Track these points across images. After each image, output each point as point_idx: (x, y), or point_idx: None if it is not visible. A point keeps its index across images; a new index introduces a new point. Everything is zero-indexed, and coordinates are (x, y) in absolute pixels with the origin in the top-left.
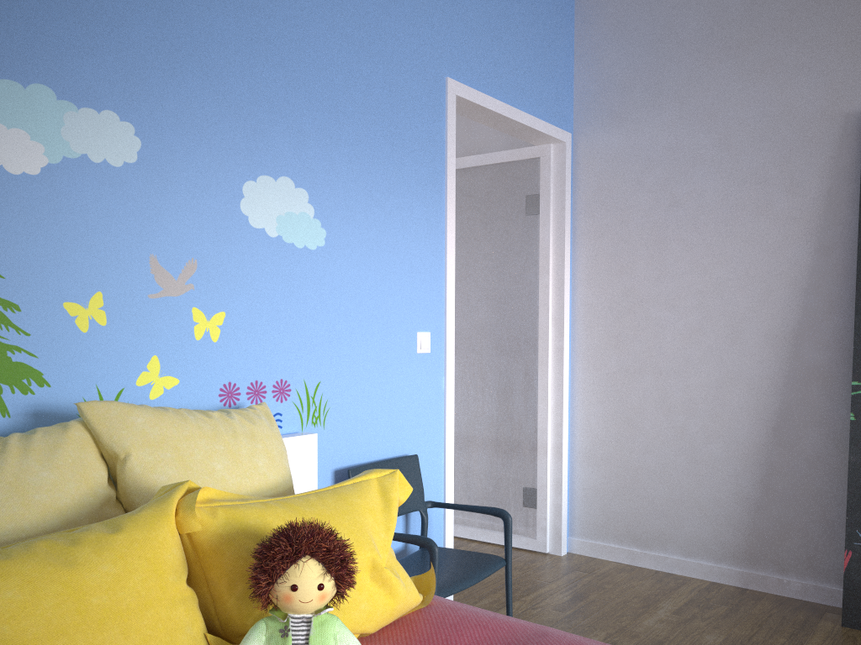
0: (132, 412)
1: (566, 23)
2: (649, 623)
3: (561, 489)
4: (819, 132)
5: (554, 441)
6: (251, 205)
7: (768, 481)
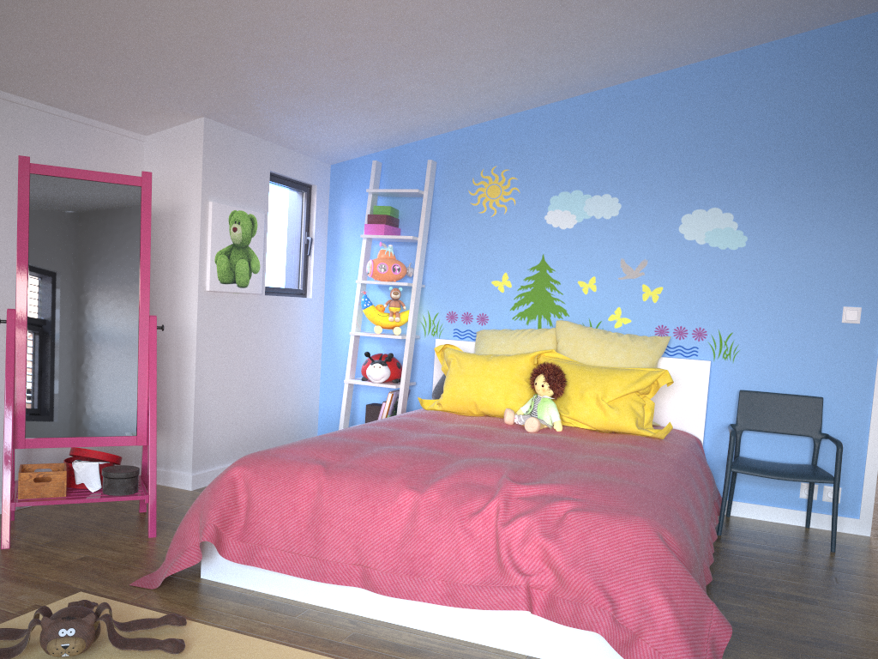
0: (569, 326)
1: None
2: None
3: None
4: None
5: None
6: (686, 227)
7: None
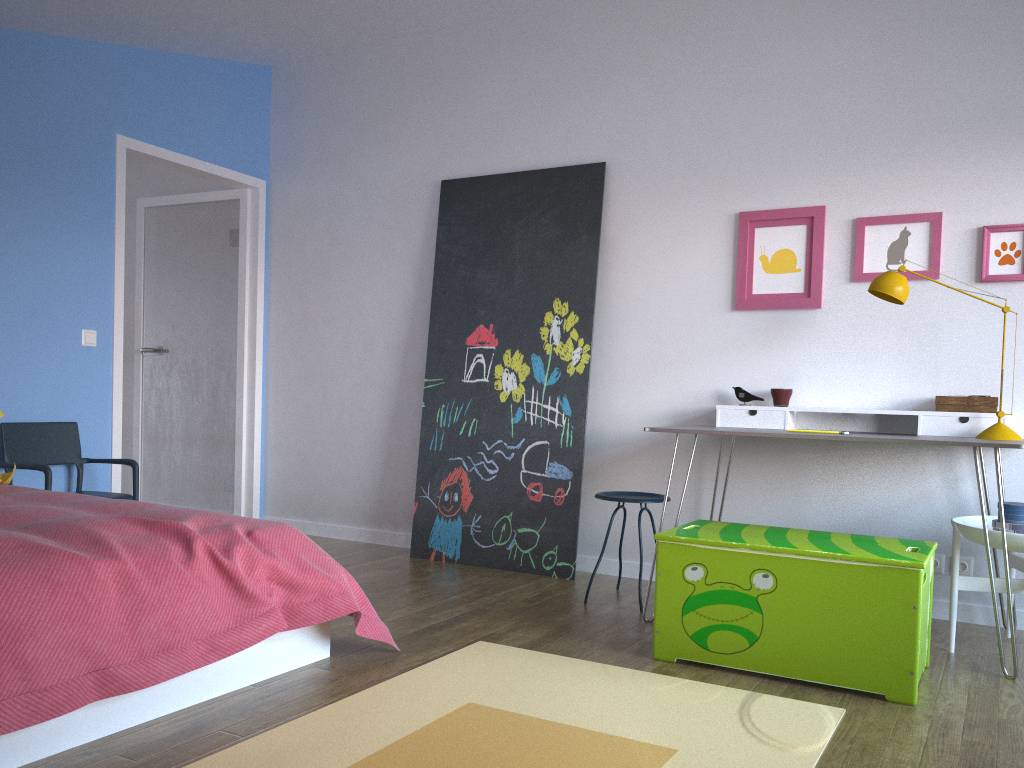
0: None
1: (261, 90)
2: None
3: (253, 474)
4: (420, 194)
5: (249, 435)
6: None
7: (388, 459)
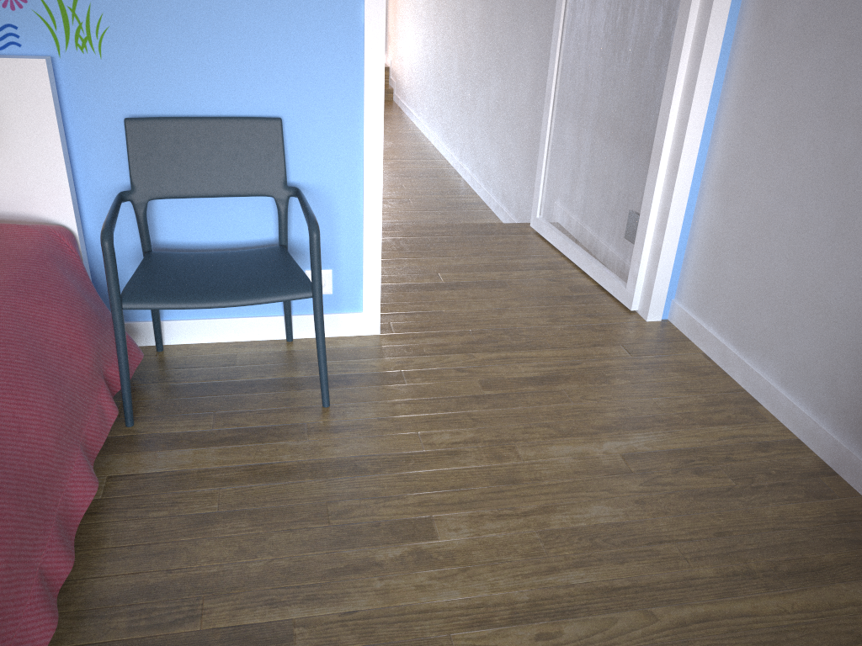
0: None
1: None
2: (558, 451)
3: (665, 225)
4: None
5: (674, 147)
6: None
7: None
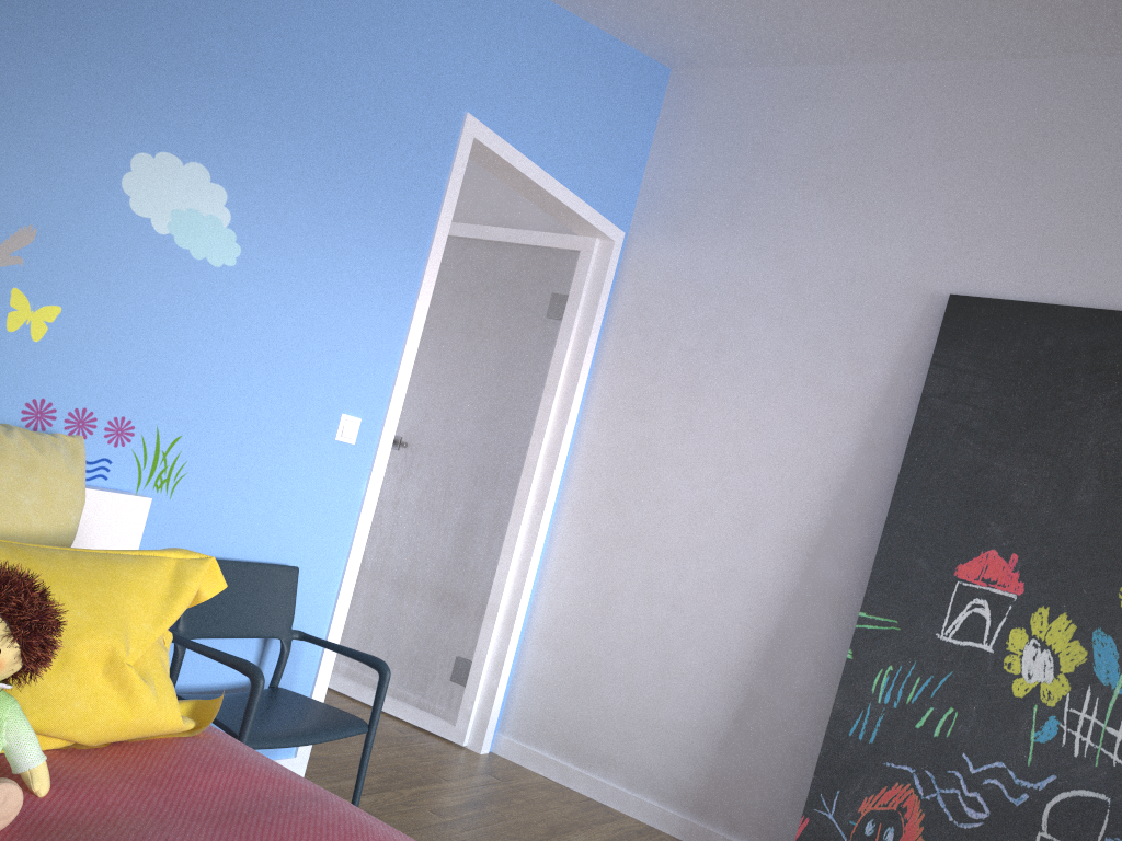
0: None
1: (651, 99)
2: None
3: (501, 668)
4: (898, 306)
5: (509, 606)
6: (139, 184)
7: (743, 714)
